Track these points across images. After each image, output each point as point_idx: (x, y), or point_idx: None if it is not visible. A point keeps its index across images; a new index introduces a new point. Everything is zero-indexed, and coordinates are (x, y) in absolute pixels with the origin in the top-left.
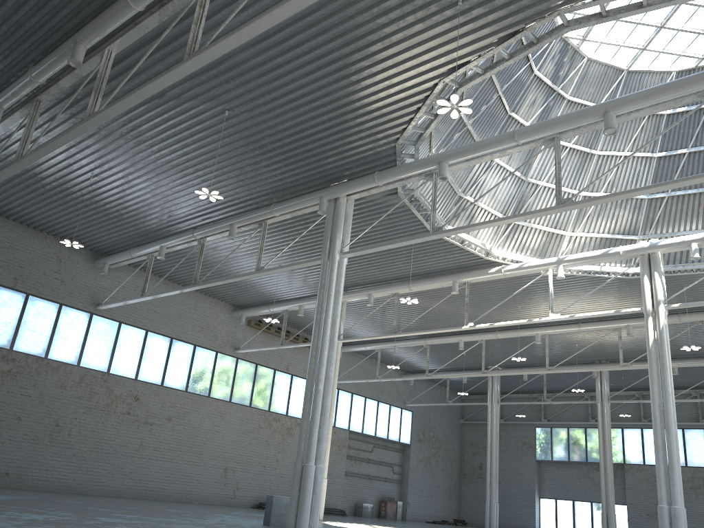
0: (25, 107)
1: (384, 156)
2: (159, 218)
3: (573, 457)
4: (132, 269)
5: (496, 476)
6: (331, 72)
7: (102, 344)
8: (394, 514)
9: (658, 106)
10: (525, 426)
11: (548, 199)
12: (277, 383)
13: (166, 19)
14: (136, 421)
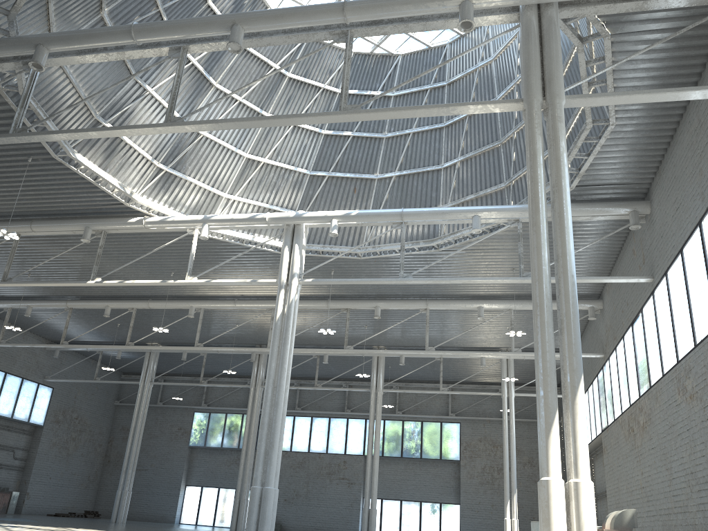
0: None
1: None
2: None
3: (226, 443)
4: None
5: (135, 462)
6: None
7: None
8: (5, 507)
9: (291, 35)
10: (184, 410)
11: (209, 152)
12: None
13: None
14: None
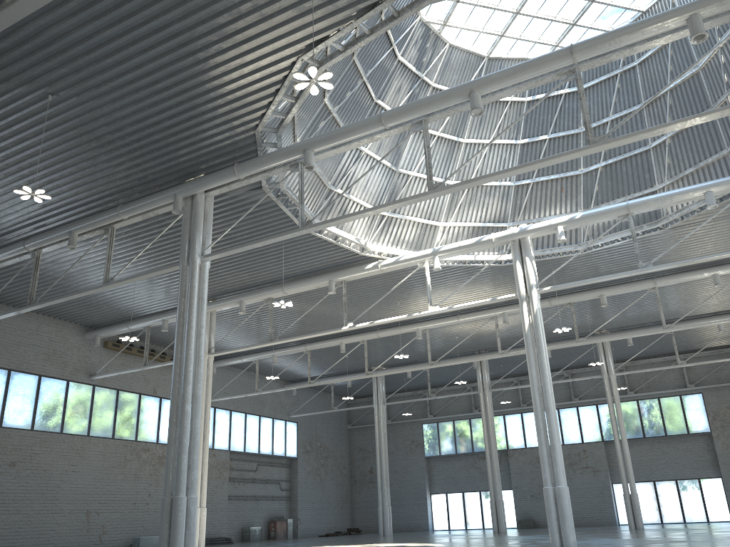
0: None
1: (244, 146)
2: None
3: (460, 449)
4: None
5: (387, 479)
6: (173, 48)
7: None
8: (284, 533)
9: (520, 85)
10: (412, 424)
11: (420, 189)
12: (144, 409)
13: None
14: None
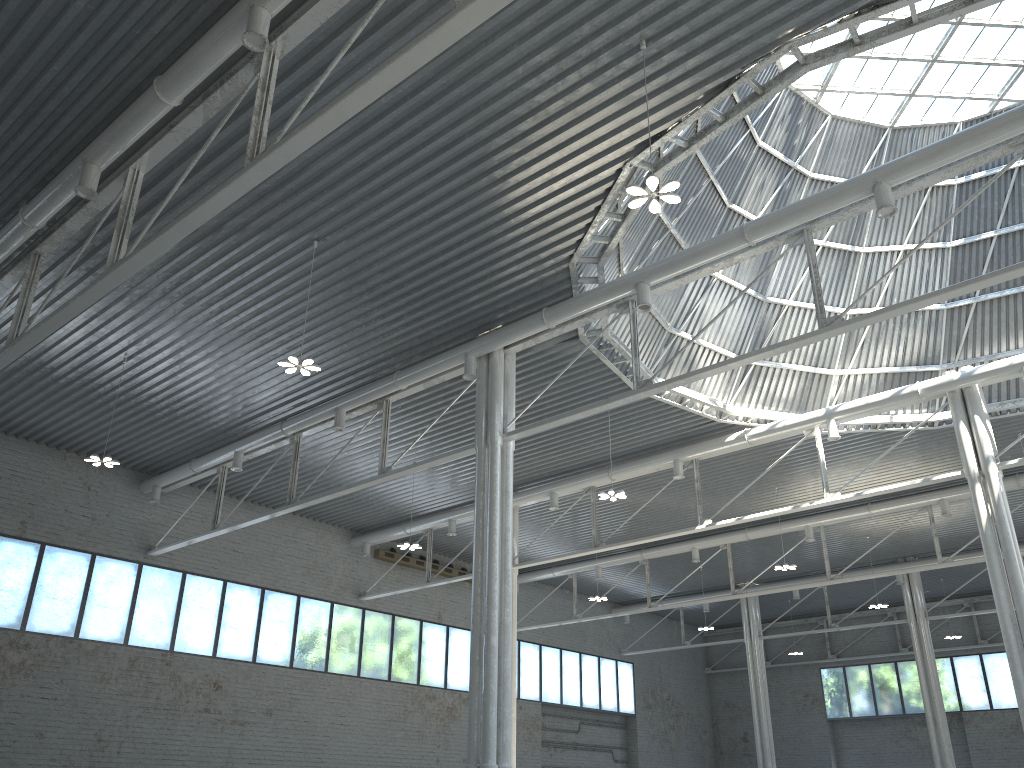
0: (19, 266)
1: (554, 284)
2: (229, 410)
3: (882, 709)
4: (196, 491)
5: (771, 751)
6: (463, 168)
7: (159, 607)
8: None
9: (952, 167)
10: (804, 669)
11: (801, 324)
12: (426, 641)
13: (215, 115)
14: (219, 720)
